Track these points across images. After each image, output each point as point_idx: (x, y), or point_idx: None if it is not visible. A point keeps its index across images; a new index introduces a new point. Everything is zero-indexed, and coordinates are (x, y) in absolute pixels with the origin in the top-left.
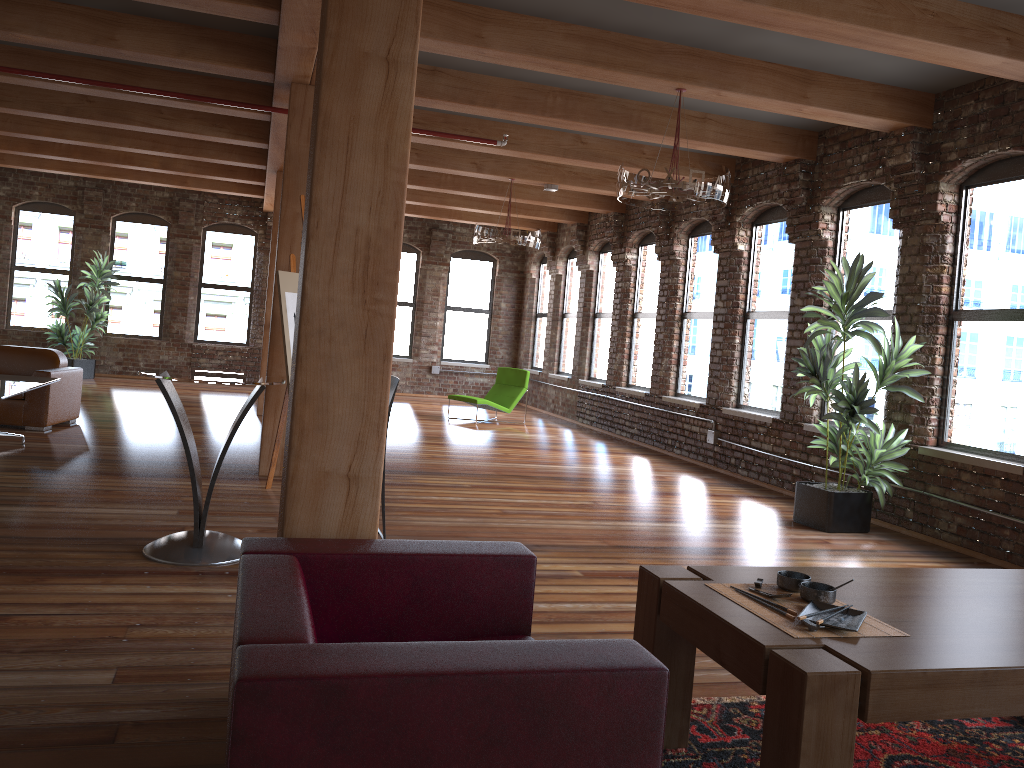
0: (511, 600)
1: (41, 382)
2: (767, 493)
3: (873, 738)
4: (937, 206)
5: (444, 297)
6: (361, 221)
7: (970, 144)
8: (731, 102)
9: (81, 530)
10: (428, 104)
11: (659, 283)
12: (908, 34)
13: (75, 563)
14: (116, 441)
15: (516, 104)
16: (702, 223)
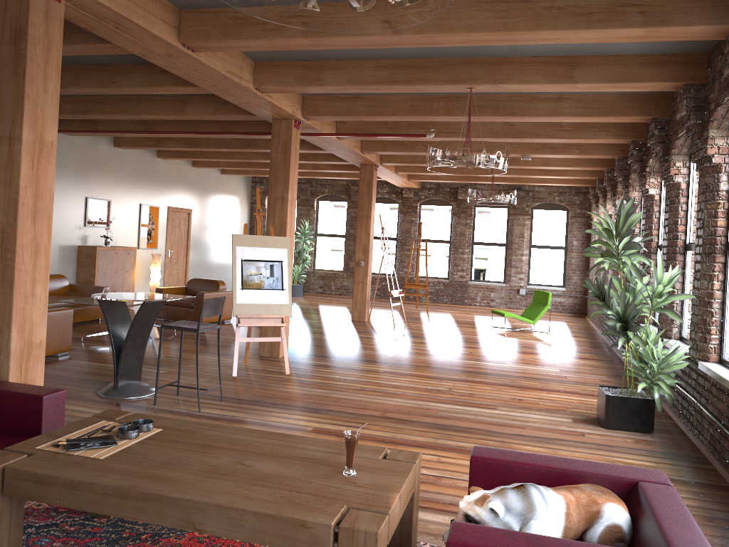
0: (31, 418)
1: (174, 298)
2: None
3: (228, 542)
4: (707, 150)
5: (528, 238)
6: (0, 219)
7: (718, 94)
8: (519, 90)
9: (100, 376)
10: (359, 119)
11: None
12: (535, 29)
13: None
14: (226, 333)
15: (411, 110)
16: None
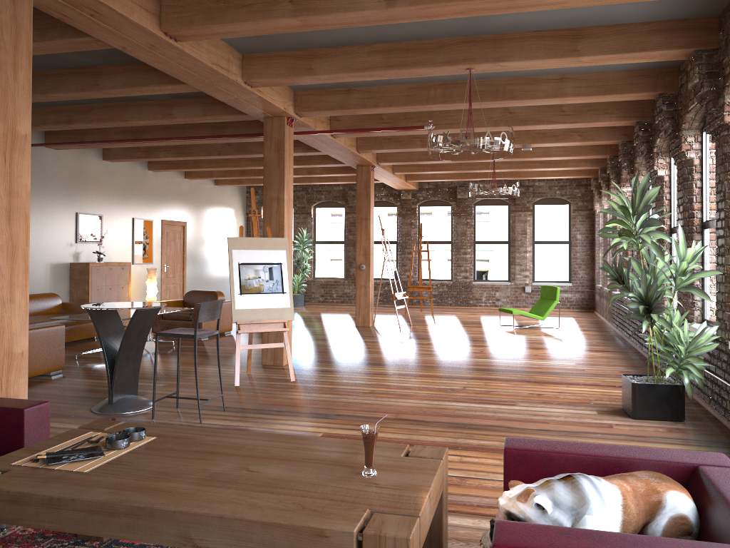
0: (12, 434)
1: (171, 310)
2: None
3: None
4: (724, 117)
5: (531, 235)
6: None
7: None
8: (520, 68)
9: (94, 393)
10: (353, 112)
11: None
12: None
13: (53, 409)
14: (227, 344)
15: (407, 100)
16: None
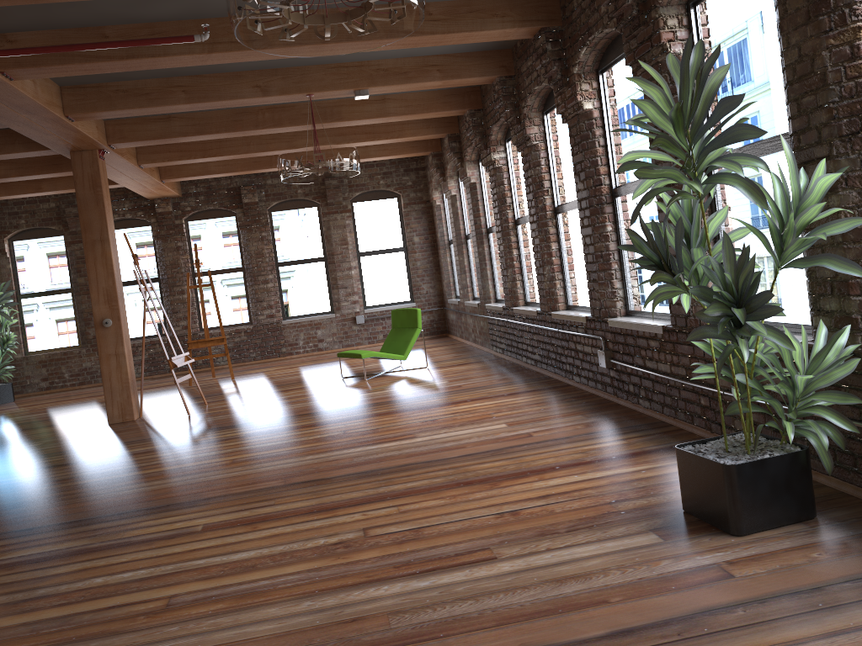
0: None
1: None
2: (669, 438)
3: None
4: None
5: (354, 244)
6: None
7: None
8: None
9: None
10: None
11: (524, 178)
12: None
13: None
14: None
15: None
16: (551, 92)
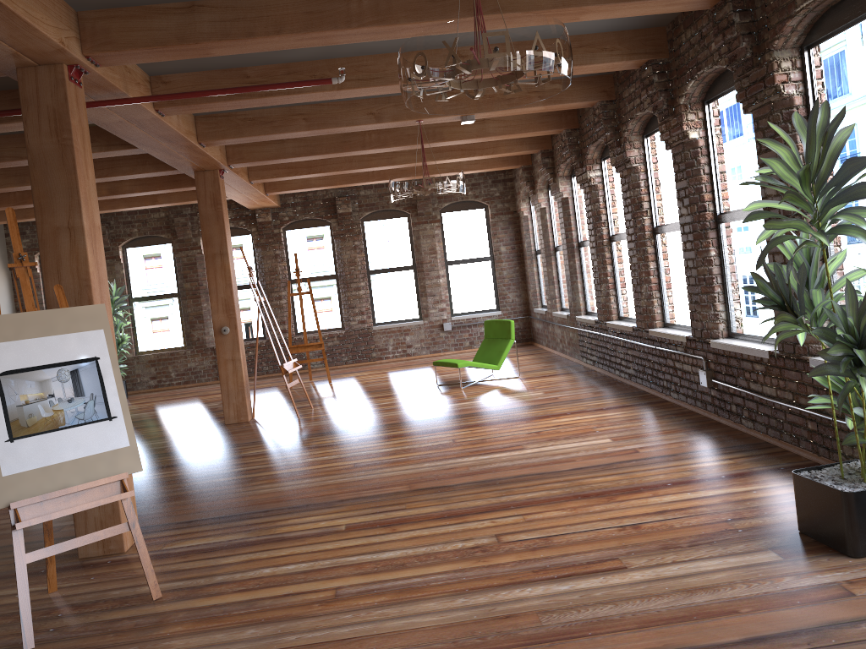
0: None
1: None
2: (776, 460)
3: None
4: None
5: (442, 253)
6: None
7: None
8: None
9: None
10: (205, 52)
11: (622, 198)
12: None
13: None
14: None
15: (309, 22)
16: (653, 117)
